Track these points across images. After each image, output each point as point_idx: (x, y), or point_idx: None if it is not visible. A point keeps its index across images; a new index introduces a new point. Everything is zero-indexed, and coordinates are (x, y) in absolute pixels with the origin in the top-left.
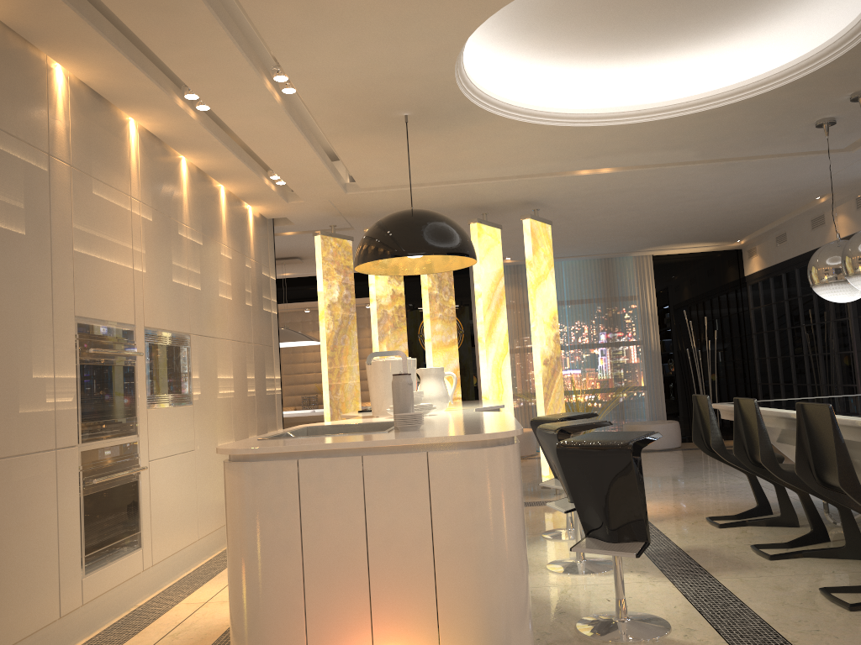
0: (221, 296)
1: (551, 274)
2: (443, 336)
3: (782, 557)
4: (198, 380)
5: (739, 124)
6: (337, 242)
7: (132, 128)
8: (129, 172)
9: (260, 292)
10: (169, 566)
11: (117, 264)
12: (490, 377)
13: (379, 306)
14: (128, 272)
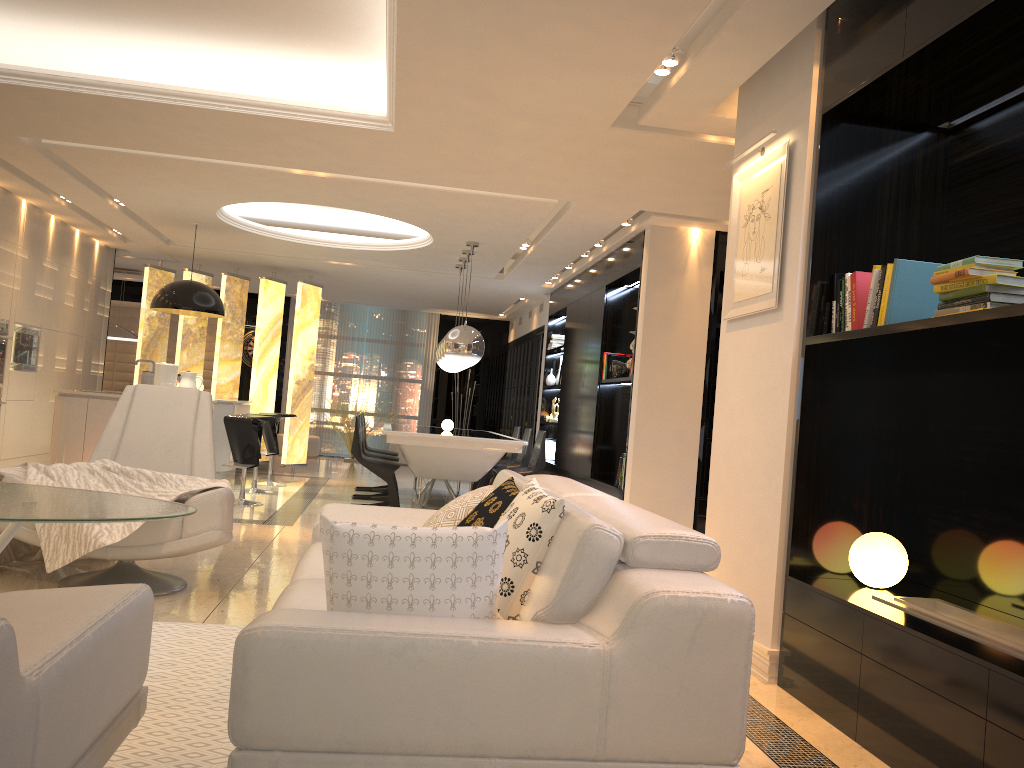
0: (66, 304)
1: (315, 322)
2: (230, 353)
3: (359, 498)
4: (42, 358)
5: (410, 258)
6: (162, 273)
7: (24, 204)
8: (19, 231)
9: (96, 301)
10: (9, 464)
11: (5, 285)
12: (257, 386)
13: (185, 325)
14: (10, 290)
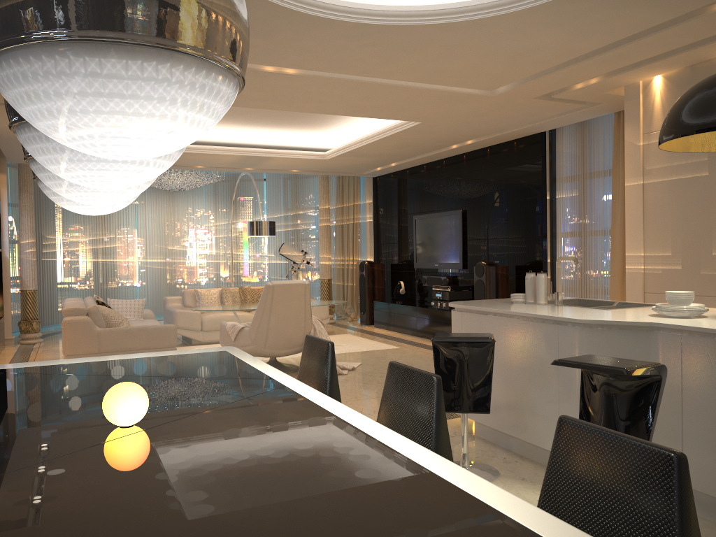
0: None
1: None
2: None
3: None
4: None
5: None
6: None
7: None
8: None
9: None
10: None
11: None
12: None
13: None
14: None
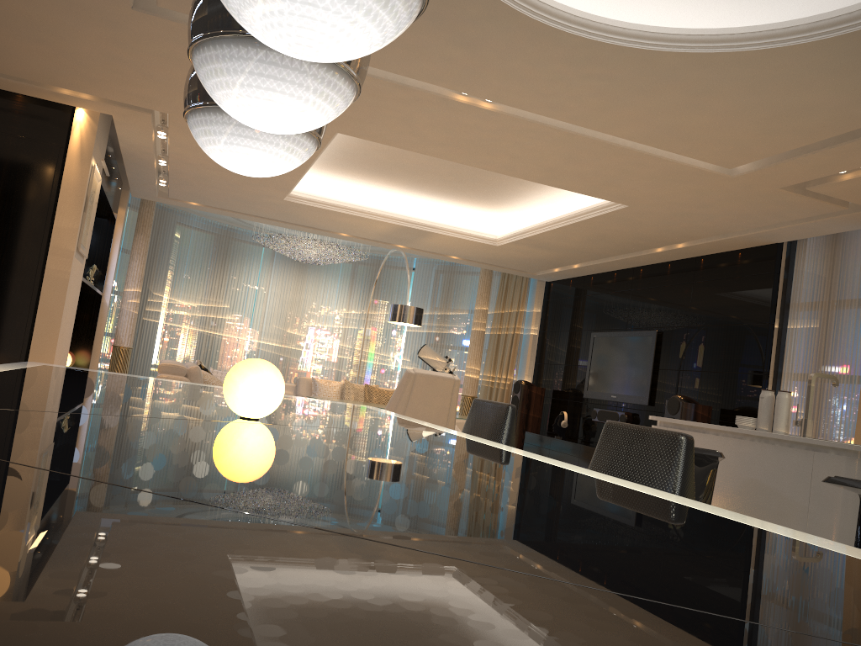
0: None
1: None
2: None
3: None
4: None
5: None
6: None
7: None
8: None
9: None
10: None
11: None
12: None
13: None
14: None
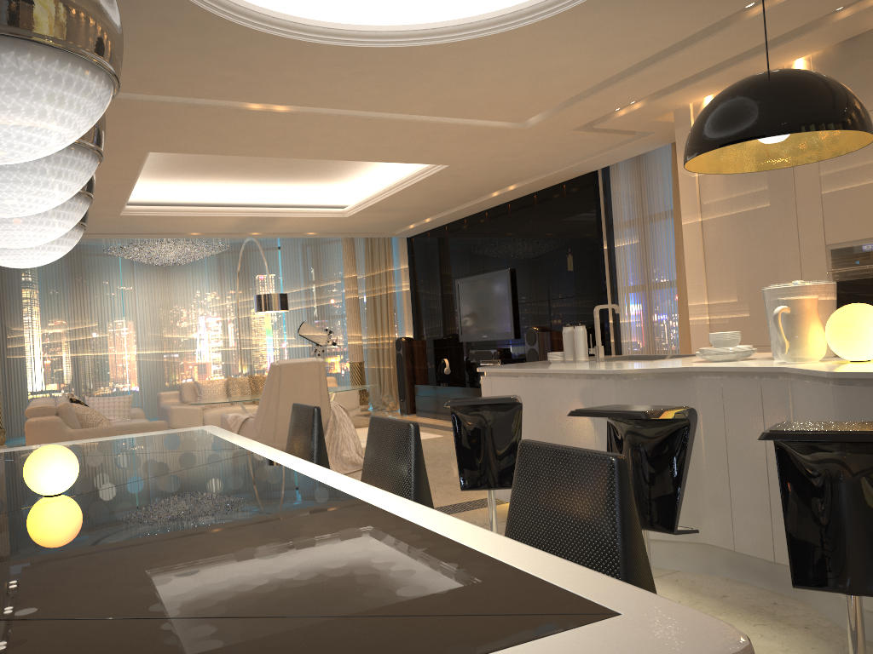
0: None
1: None
2: None
3: None
4: None
5: None
6: None
7: None
8: None
9: None
10: None
11: None
12: None
13: None
14: None
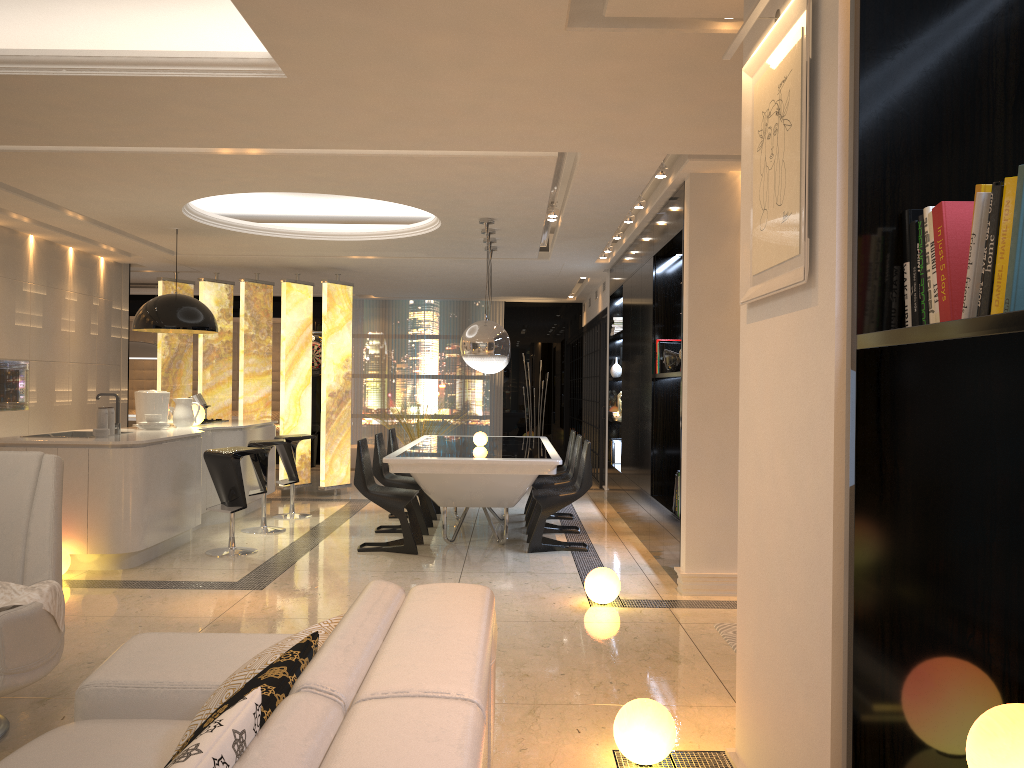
0: (63, 330)
1: (347, 325)
2: (257, 367)
3: (383, 531)
4: (35, 393)
5: (430, 245)
6: (179, 286)
7: None
8: None
9: (108, 323)
10: None
11: None
12: (287, 403)
13: (206, 341)
14: None
